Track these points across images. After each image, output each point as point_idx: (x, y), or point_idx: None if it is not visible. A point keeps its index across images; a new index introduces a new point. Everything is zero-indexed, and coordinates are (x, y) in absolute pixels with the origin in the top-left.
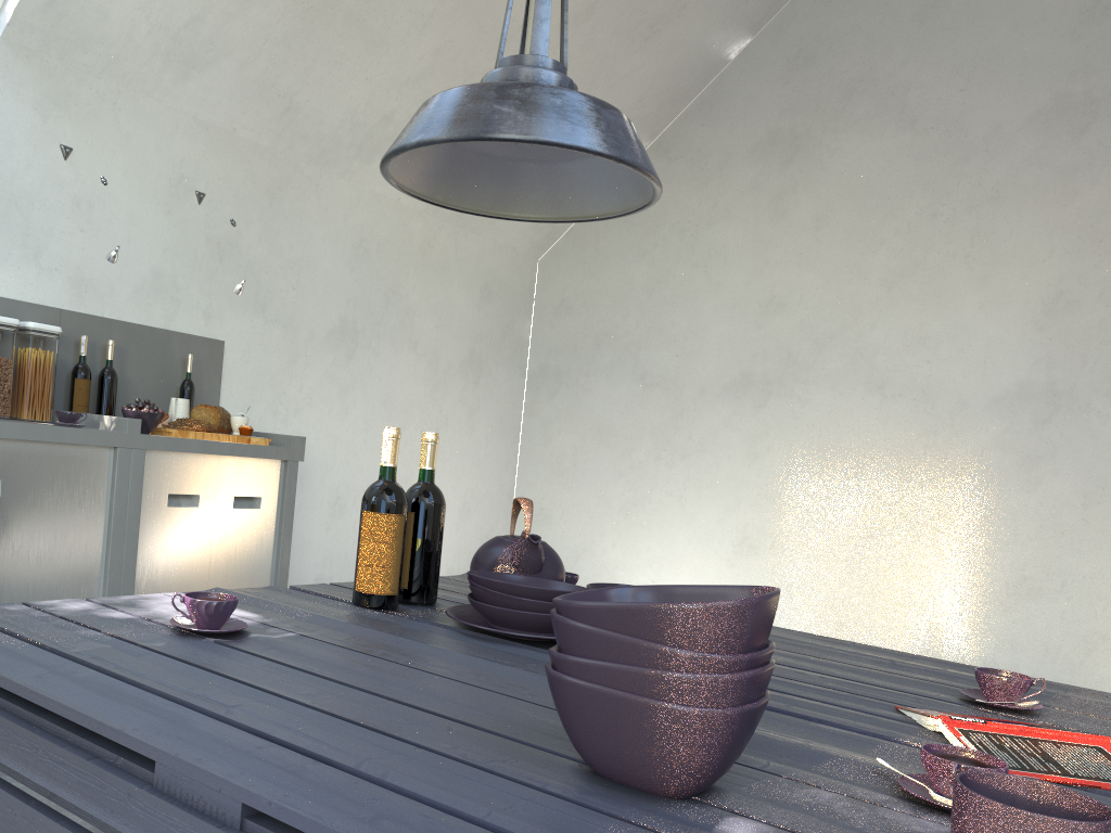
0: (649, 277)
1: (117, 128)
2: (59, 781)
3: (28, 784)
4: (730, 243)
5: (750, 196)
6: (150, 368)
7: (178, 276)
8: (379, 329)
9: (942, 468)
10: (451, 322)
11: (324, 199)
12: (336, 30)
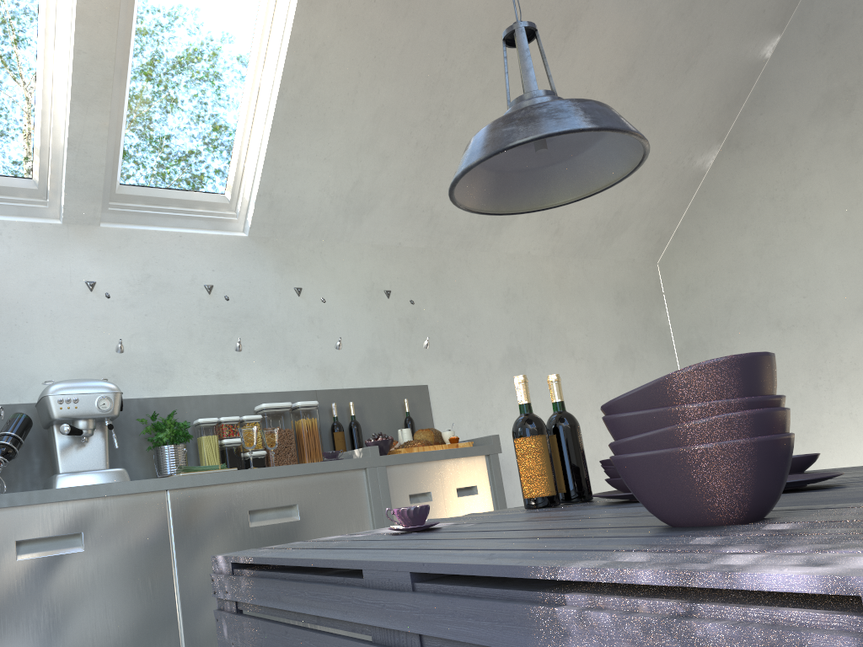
0: (755, 243)
1: (326, 267)
2: (317, 607)
3: (305, 620)
4: (820, 192)
5: (824, 150)
6: (381, 415)
7: (385, 349)
8: (539, 348)
9: None
10: (597, 328)
11: (473, 269)
12: (449, 155)
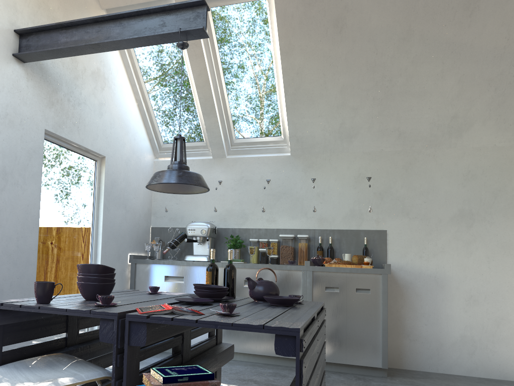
0: None
1: (331, 166)
2: None
3: None
4: None
5: None
6: (351, 244)
7: (361, 209)
8: (490, 210)
9: None
10: None
11: (439, 160)
12: (399, 100)
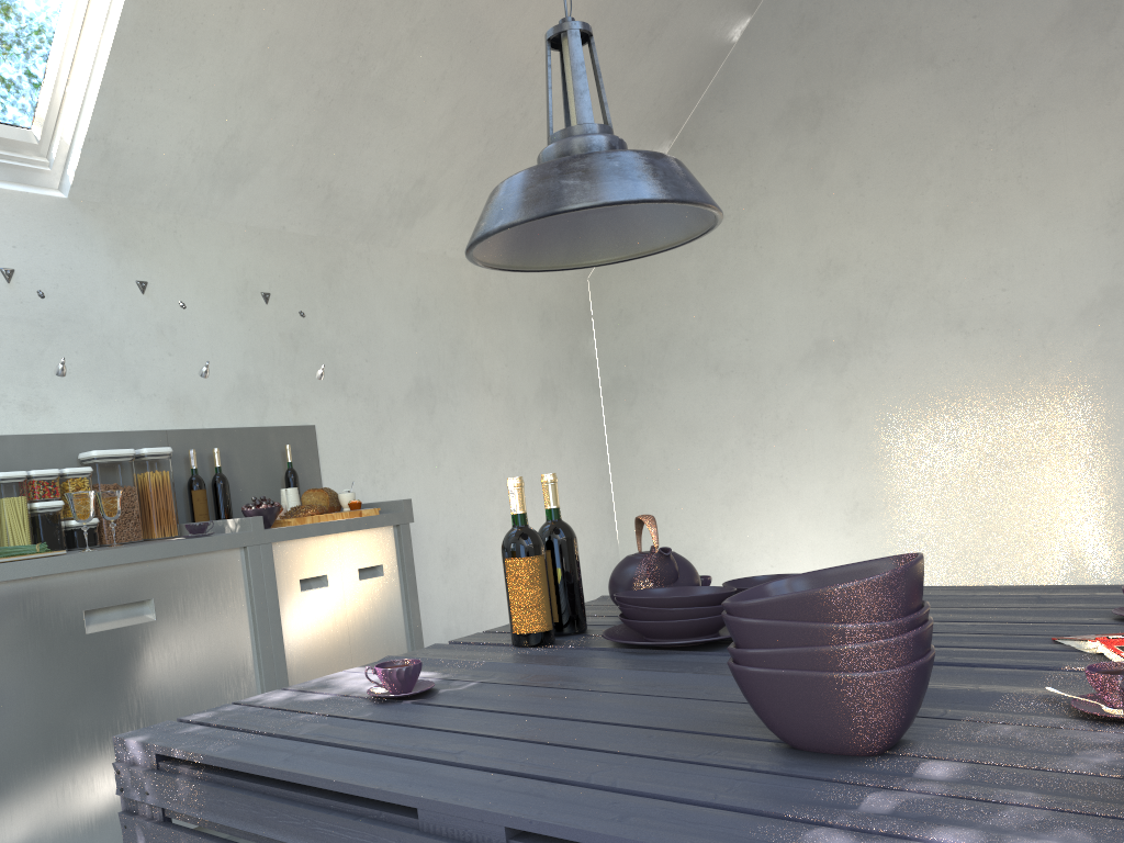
0: (701, 269)
1: (182, 253)
2: None
3: None
4: (775, 218)
5: (784, 169)
6: (254, 465)
7: (261, 374)
8: (452, 380)
9: (1043, 391)
10: (518, 357)
11: (377, 270)
12: (359, 114)
